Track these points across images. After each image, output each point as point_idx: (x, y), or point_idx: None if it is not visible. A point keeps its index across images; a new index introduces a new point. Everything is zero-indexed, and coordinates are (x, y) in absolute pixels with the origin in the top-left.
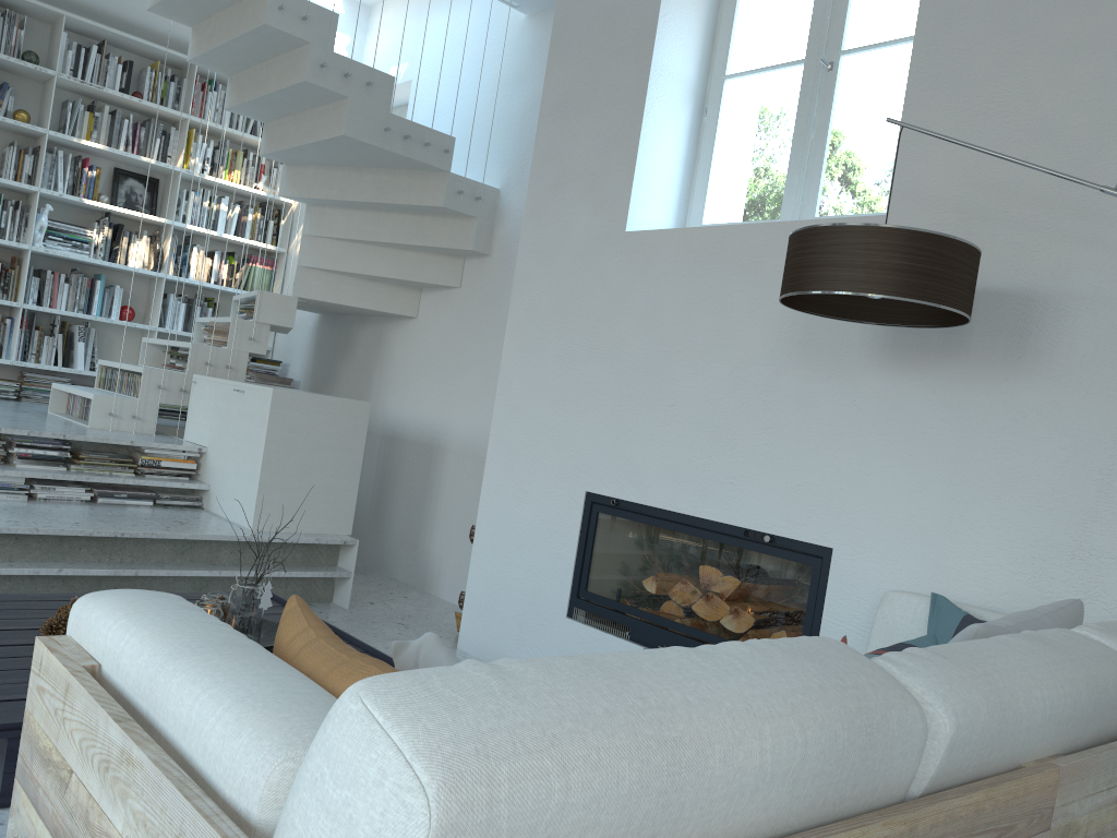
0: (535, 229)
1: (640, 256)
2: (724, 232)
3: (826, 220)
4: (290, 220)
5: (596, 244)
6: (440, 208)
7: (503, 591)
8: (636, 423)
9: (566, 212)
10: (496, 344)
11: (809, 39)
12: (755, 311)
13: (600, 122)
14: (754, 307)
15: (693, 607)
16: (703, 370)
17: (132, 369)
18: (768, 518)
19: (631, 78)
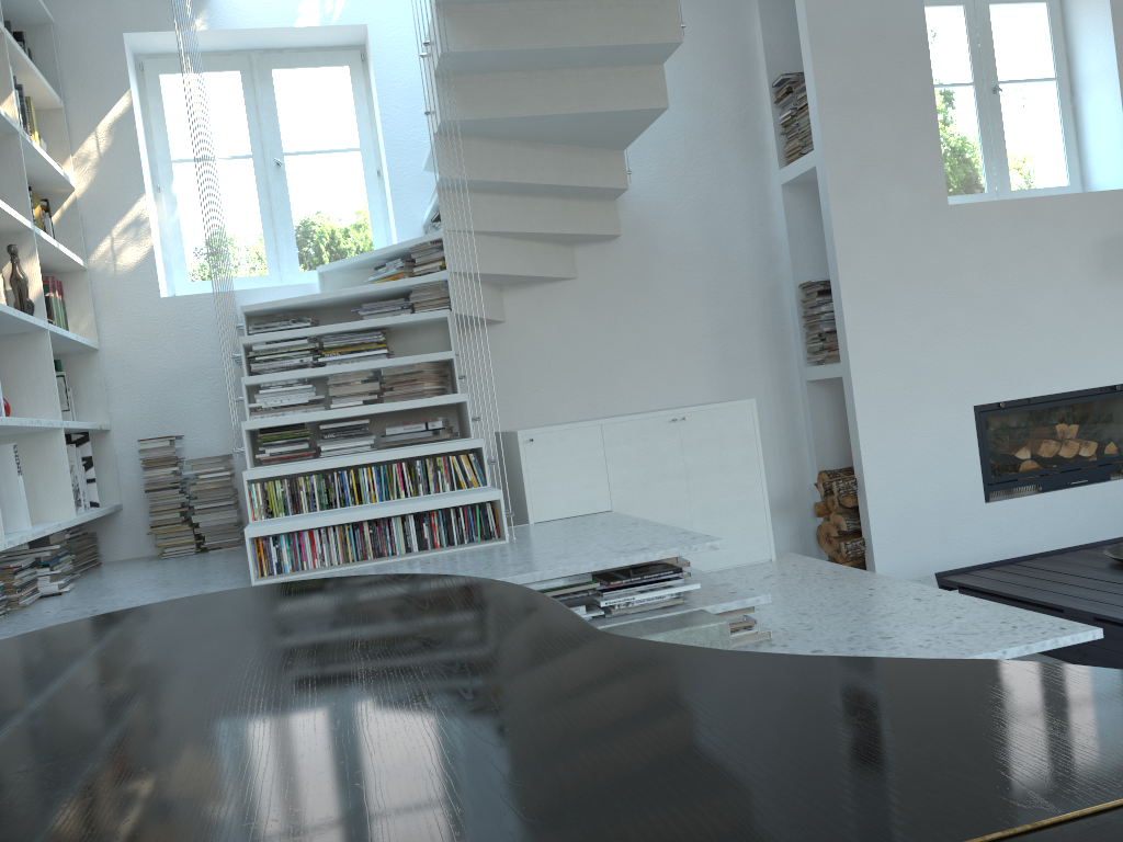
0: (848, 207)
1: (968, 223)
2: (1032, 202)
3: (1098, 192)
4: (79, 217)
5: (922, 216)
6: (613, 191)
7: (915, 514)
8: (1002, 344)
9: (881, 191)
10: (660, 328)
11: (974, 69)
12: (1069, 252)
13: (894, 116)
14: (1068, 249)
15: (1077, 449)
16: (1044, 296)
17: (432, 451)
18: (1113, 376)
19: (915, 83)
